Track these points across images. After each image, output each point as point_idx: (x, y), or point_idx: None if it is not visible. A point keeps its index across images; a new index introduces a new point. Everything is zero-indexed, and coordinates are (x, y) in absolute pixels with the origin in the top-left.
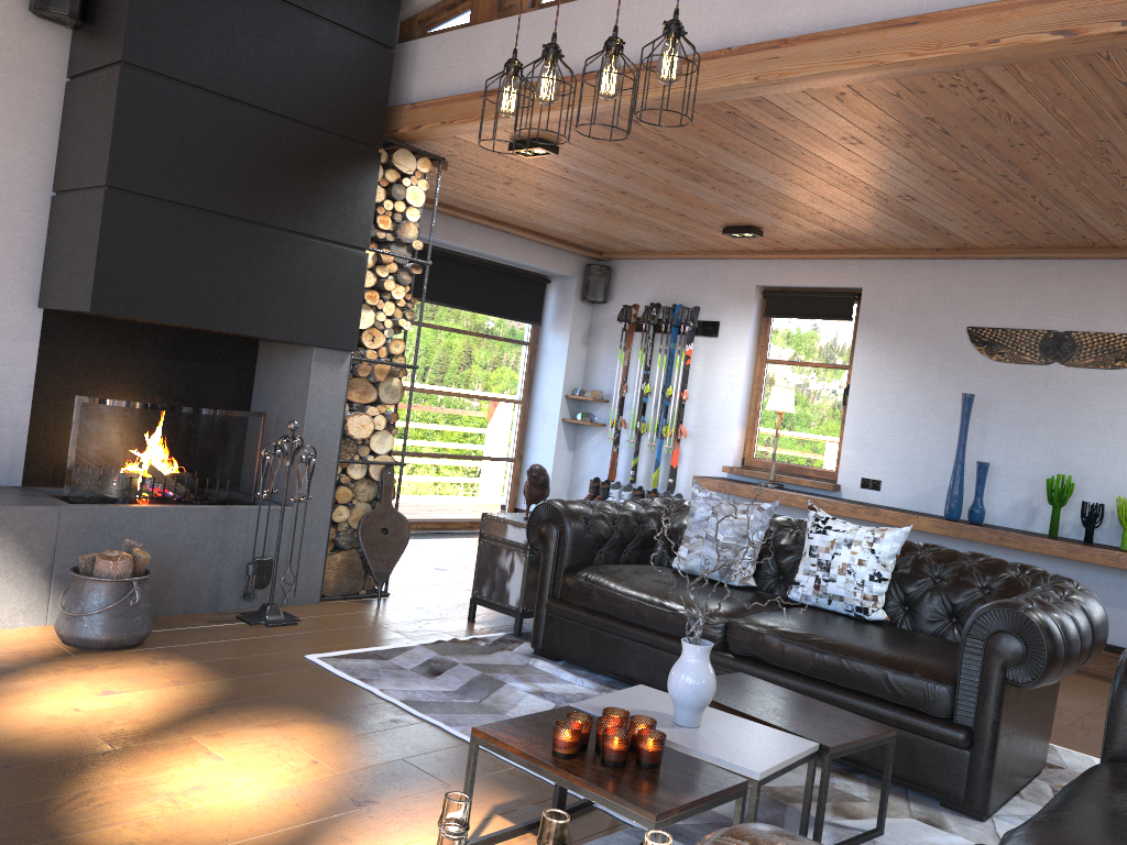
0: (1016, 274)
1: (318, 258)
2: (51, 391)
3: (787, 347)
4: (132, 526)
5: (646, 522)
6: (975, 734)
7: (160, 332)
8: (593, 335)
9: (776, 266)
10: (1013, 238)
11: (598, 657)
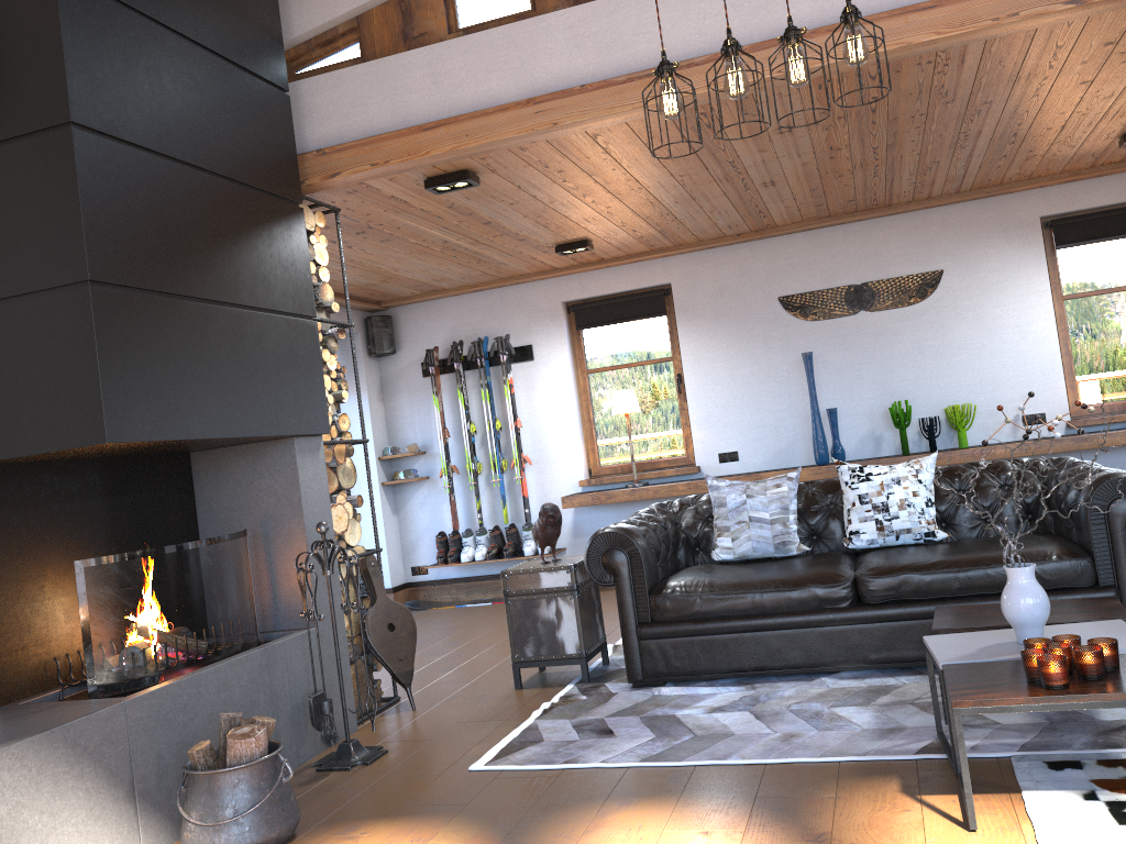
0: (808, 244)
1: (281, 334)
2: (3, 571)
3: (605, 353)
4: (193, 701)
5: (668, 527)
6: (1122, 588)
7: (97, 466)
8: (388, 389)
9: (578, 280)
10: (816, 211)
11: (717, 662)
